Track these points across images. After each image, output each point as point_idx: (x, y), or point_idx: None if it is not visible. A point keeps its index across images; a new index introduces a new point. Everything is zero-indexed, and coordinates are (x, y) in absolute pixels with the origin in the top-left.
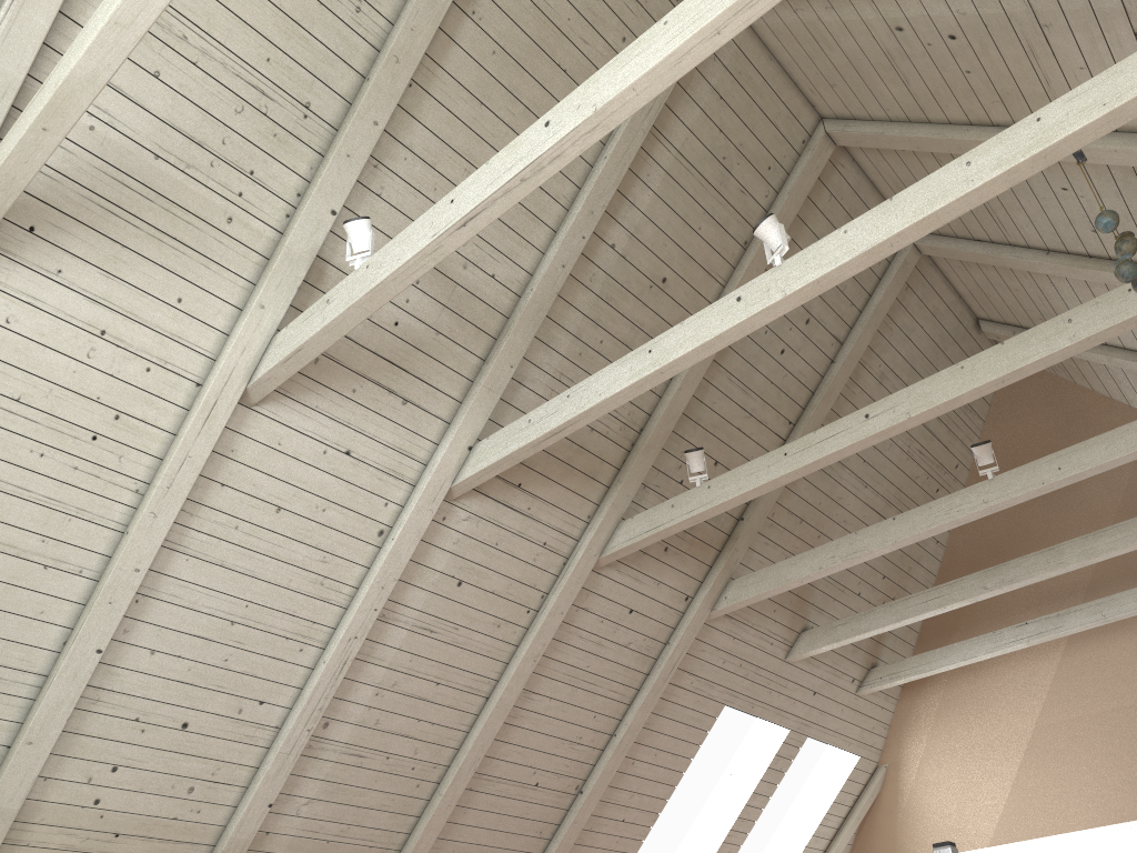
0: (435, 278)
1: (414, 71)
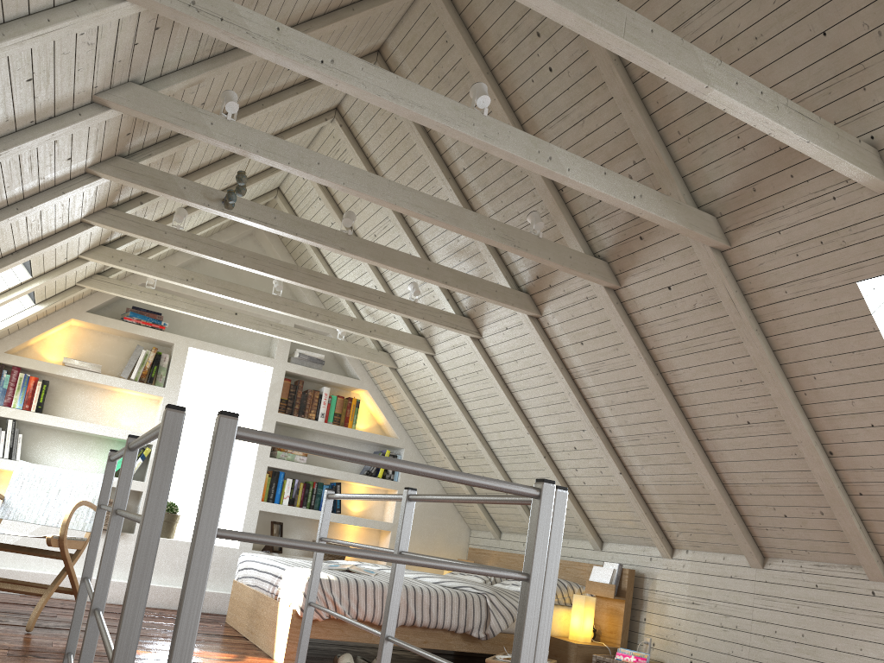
0: (459, 254)
1: (398, 220)
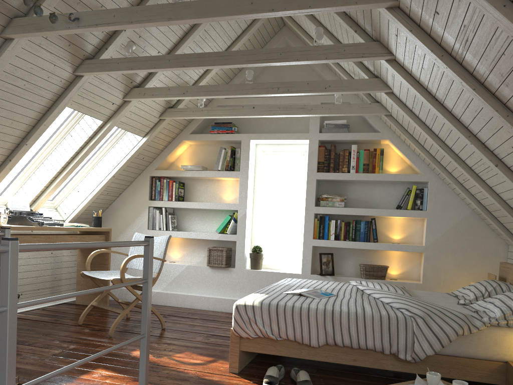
0: None
1: None
